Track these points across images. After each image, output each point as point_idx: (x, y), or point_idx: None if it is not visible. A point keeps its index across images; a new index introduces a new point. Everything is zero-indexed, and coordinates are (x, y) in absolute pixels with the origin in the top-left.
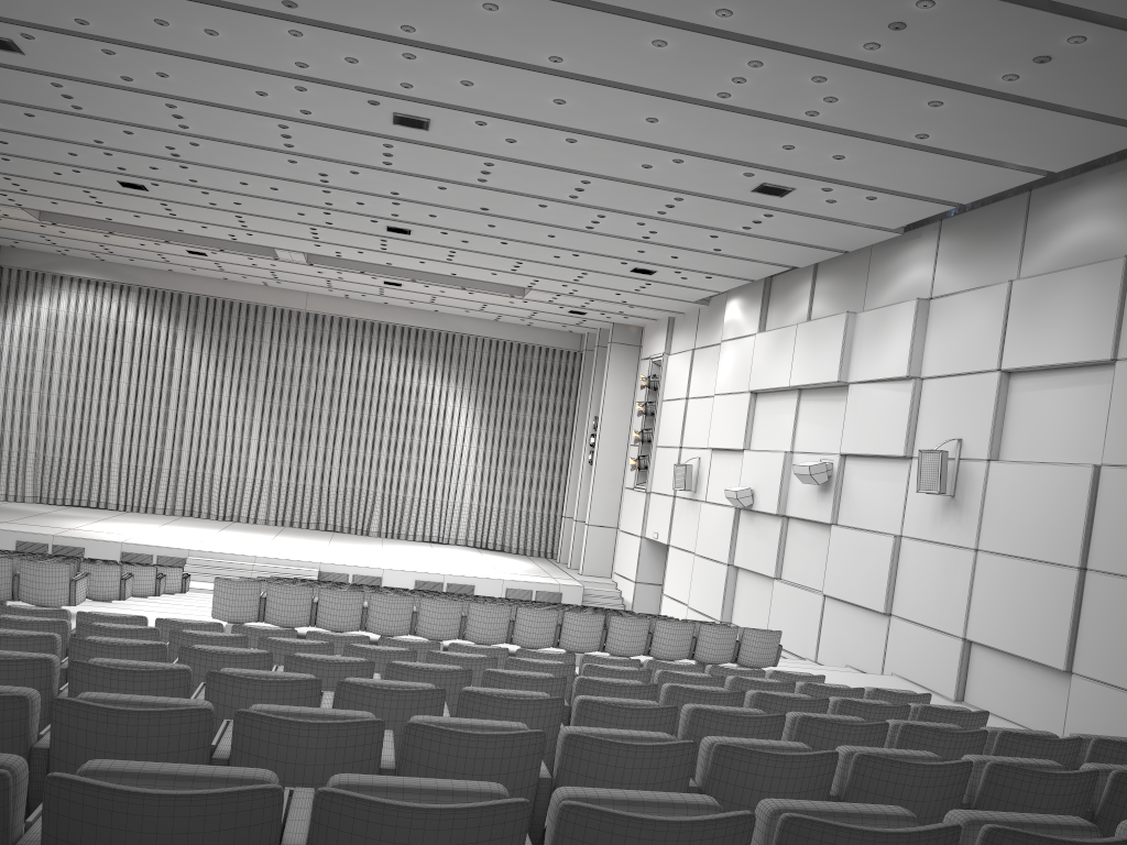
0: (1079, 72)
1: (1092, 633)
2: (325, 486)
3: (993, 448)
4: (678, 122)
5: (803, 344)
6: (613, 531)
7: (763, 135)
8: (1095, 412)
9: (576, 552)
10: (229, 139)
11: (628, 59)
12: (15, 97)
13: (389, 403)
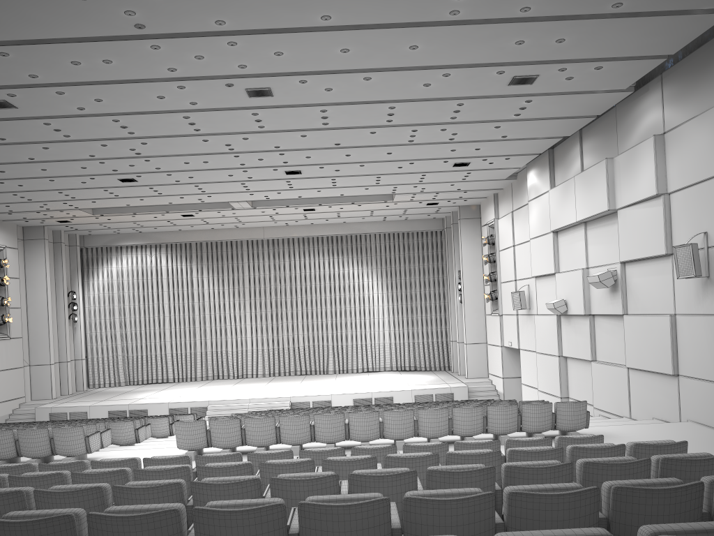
0: None
1: None
2: (296, 347)
3: None
4: (432, 44)
5: (581, 189)
6: (484, 346)
7: (497, 38)
8: None
9: (462, 364)
10: (161, 134)
11: (375, 3)
12: (31, 138)
13: (326, 287)
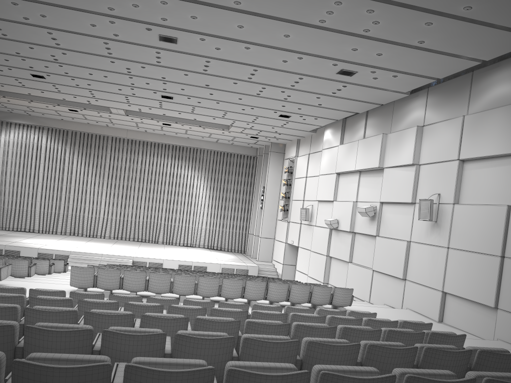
0: (502, 4)
1: (508, 288)
2: (137, 220)
3: (456, 198)
4: (299, 37)
5: (361, 150)
6: (272, 240)
7: (342, 43)
8: (507, 179)
9: (255, 250)
10: (80, 50)
11: (274, 2)
12: None
13: (166, 181)
